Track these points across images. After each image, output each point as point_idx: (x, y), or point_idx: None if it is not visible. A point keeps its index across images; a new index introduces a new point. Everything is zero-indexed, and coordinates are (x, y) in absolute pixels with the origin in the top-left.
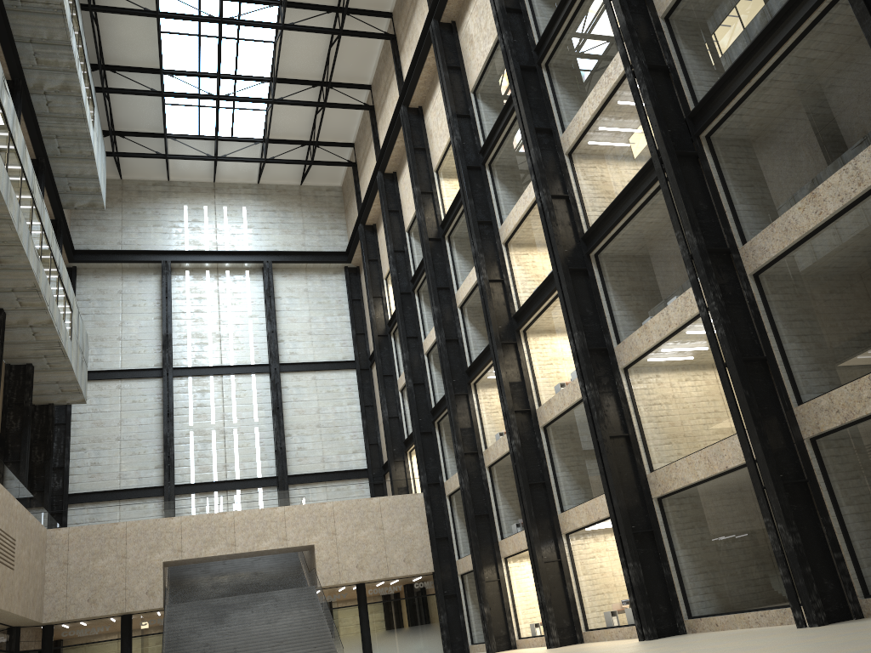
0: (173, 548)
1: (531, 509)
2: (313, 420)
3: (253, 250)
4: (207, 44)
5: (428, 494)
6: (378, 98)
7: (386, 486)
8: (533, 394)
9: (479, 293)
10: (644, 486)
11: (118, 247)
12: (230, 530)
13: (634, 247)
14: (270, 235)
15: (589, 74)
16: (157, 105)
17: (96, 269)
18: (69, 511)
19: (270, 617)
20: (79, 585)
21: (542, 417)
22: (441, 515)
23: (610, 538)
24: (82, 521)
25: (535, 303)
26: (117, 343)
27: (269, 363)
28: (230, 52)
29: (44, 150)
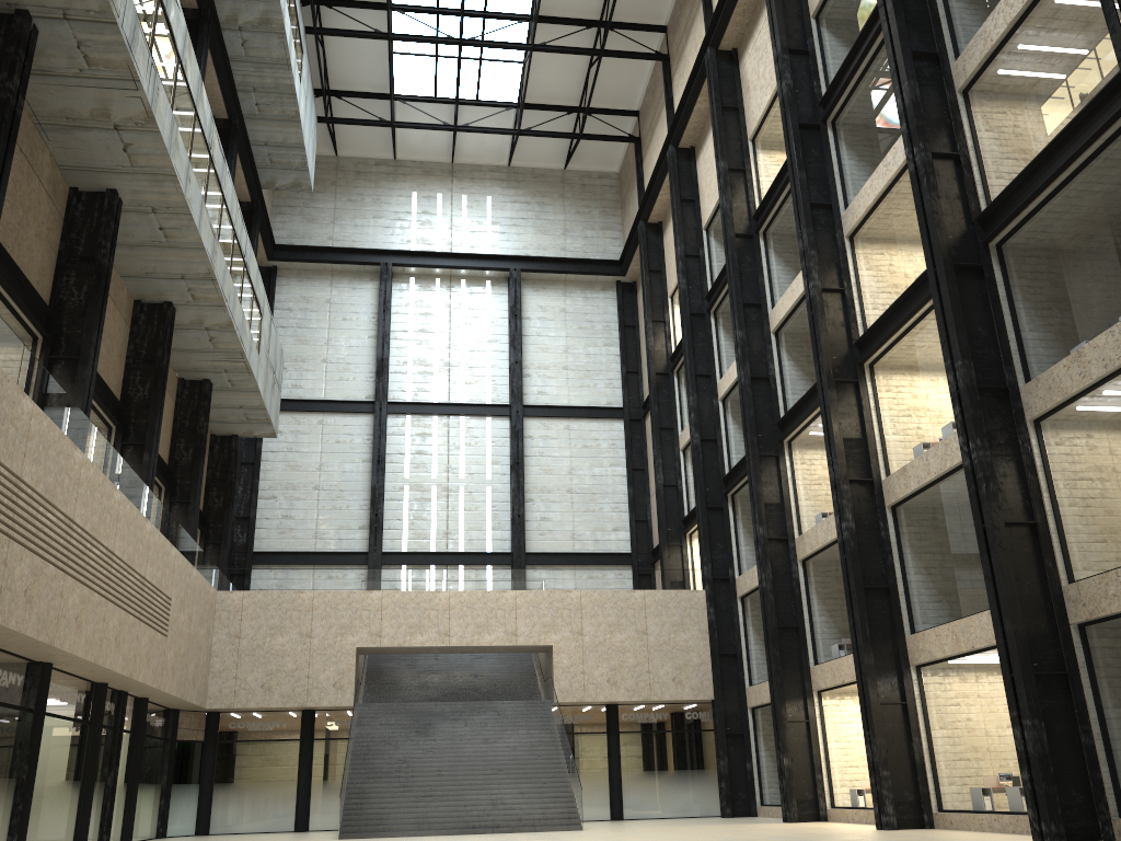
0: (369, 631)
1: (865, 625)
2: (563, 483)
3: (498, 254)
4: None
5: (712, 592)
6: (675, 43)
7: (655, 577)
8: (879, 457)
9: (804, 312)
10: (1057, 604)
11: (328, 242)
12: (443, 614)
13: (1067, 230)
14: (521, 235)
15: None
16: (383, 54)
17: (300, 271)
18: (244, 570)
19: (488, 735)
20: (252, 666)
21: (890, 491)
22: (728, 623)
23: (989, 679)
24: (260, 585)
25: (891, 322)
26: (321, 367)
27: (509, 404)
28: None
29: (239, 107)
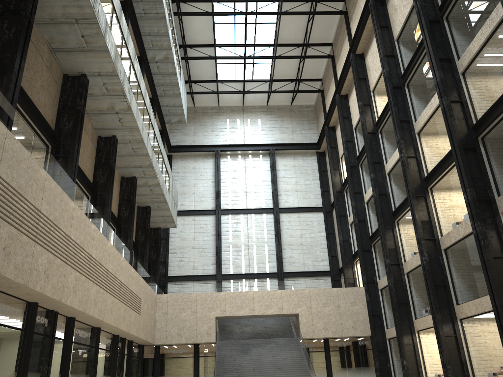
0: (220, 309)
1: (435, 302)
2: (298, 241)
3: (264, 143)
4: (238, 28)
5: (367, 288)
6: (336, 50)
7: (341, 282)
8: (437, 228)
9: (400, 165)
10: None
11: (193, 143)
12: (251, 301)
13: None
14: (274, 134)
15: (477, 20)
16: (213, 64)
17: (182, 156)
18: (167, 285)
19: (273, 353)
20: (172, 325)
21: (443, 243)
22: (375, 301)
23: (492, 324)
24: (174, 291)
25: (438, 170)
26: (192, 196)
27: (273, 207)
28: (251, 31)
29: (156, 92)
